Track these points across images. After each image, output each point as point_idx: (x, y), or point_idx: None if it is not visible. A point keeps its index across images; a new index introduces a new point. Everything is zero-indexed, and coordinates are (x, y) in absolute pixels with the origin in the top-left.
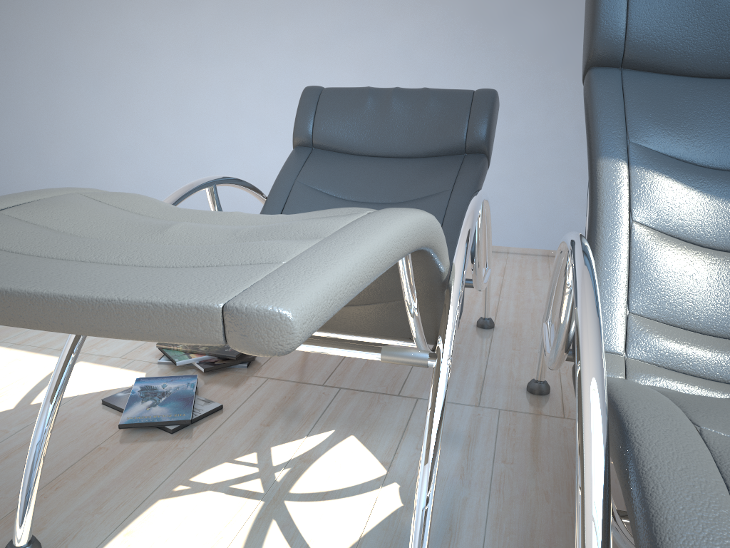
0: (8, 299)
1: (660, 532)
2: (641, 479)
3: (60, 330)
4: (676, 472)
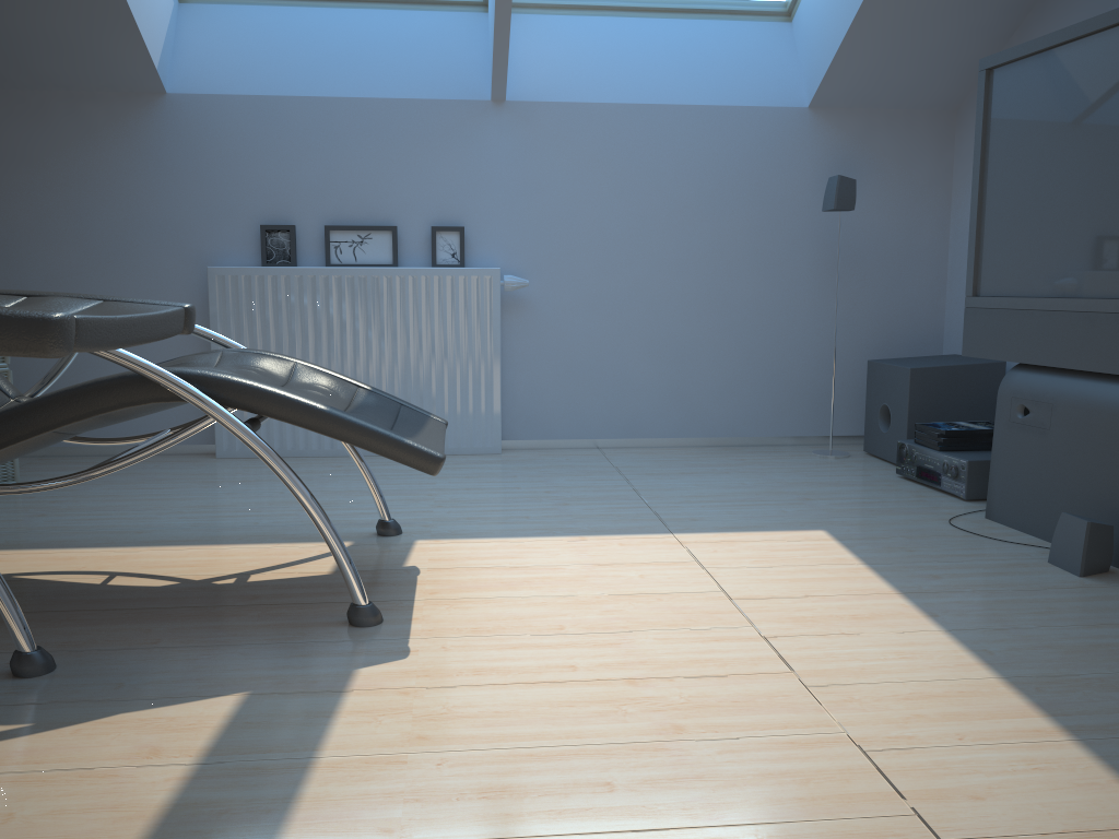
0: (143, 323)
1: (236, 380)
2: (205, 375)
3: (152, 340)
4: (205, 369)
